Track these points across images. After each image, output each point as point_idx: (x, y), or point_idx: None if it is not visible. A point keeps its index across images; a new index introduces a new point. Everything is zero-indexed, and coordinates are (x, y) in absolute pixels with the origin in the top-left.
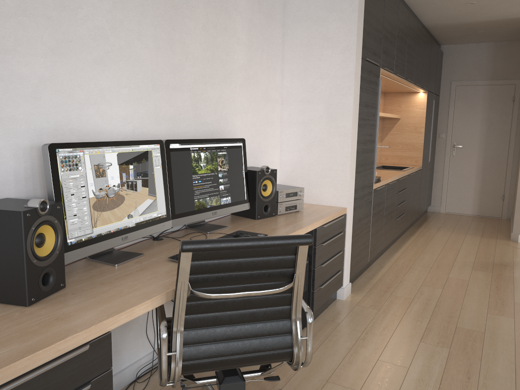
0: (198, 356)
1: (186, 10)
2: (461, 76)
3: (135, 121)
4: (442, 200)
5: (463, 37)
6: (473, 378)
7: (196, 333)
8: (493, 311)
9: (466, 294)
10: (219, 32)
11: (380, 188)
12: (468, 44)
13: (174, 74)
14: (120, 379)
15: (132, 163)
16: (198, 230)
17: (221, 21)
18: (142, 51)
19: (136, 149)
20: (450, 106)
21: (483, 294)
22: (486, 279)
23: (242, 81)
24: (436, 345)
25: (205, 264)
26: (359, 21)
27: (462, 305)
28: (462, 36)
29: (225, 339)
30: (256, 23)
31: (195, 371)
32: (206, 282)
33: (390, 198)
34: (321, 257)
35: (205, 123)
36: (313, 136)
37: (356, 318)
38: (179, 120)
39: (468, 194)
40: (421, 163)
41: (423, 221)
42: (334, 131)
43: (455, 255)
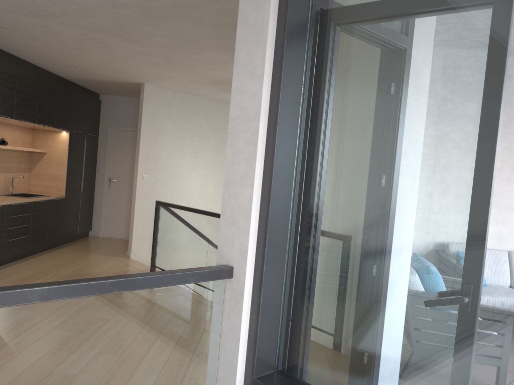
0: None
1: None
2: (115, 122)
3: None
4: (101, 226)
5: (109, 90)
6: None
7: None
8: None
9: None
10: None
11: None
12: (121, 97)
13: None
14: None
15: None
16: None
17: None
18: None
19: None
20: (107, 146)
21: None
22: None
23: None
24: None
25: None
26: None
27: None
28: (106, 89)
29: None
30: None
31: None
32: None
33: None
34: None
35: None
36: None
37: None
38: None
39: (122, 220)
40: (64, 192)
41: (71, 243)
42: None
43: (58, 269)
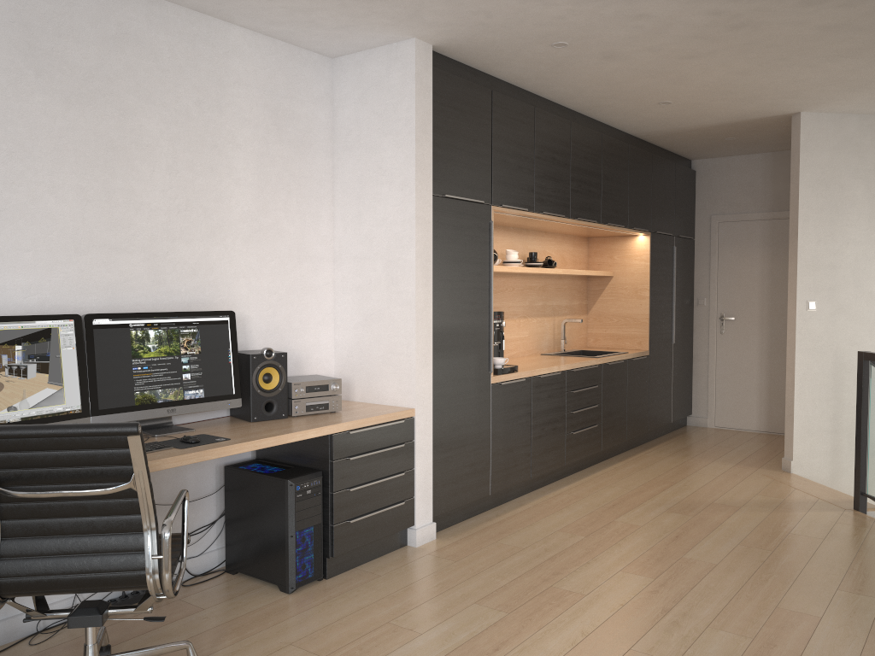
0: (19, 572)
1: (135, 151)
2: (725, 207)
3: (45, 292)
4: (709, 406)
5: (713, 147)
6: (502, 650)
7: (18, 544)
8: (633, 567)
9: (615, 545)
10: (199, 173)
11: (509, 382)
12: (733, 157)
13: (115, 231)
14: (14, 626)
15: (21, 343)
16: (147, 433)
17: (203, 159)
18: (58, 205)
19: (29, 326)
20: (712, 254)
21: (643, 545)
22: (673, 524)
23: (249, 234)
24: (494, 607)
25: (14, 456)
26: (420, 145)
27: (593, 559)
28: (709, 146)
29: (55, 553)
30: (273, 156)
31: (19, 592)
32: (20, 479)
33: (547, 399)
34: (349, 477)
35: (174, 291)
36: (372, 306)
37: (411, 570)
38: (124, 289)
39: (750, 396)
40: (648, 345)
41: (662, 440)
42: (396, 299)
43: (661, 490)
